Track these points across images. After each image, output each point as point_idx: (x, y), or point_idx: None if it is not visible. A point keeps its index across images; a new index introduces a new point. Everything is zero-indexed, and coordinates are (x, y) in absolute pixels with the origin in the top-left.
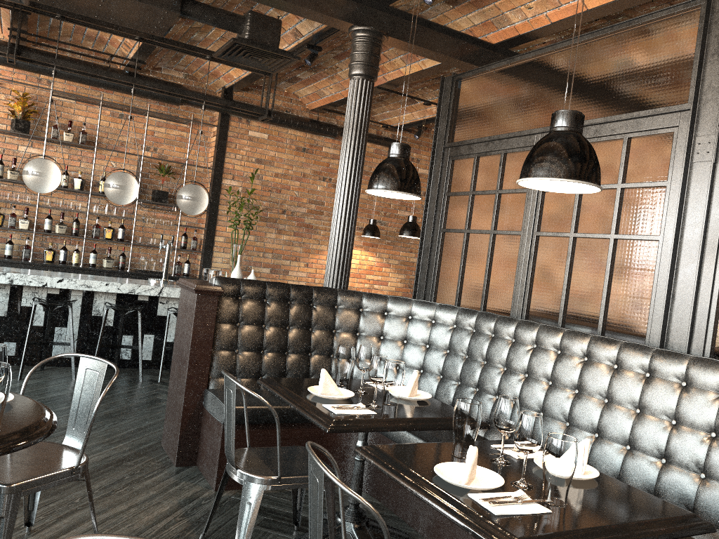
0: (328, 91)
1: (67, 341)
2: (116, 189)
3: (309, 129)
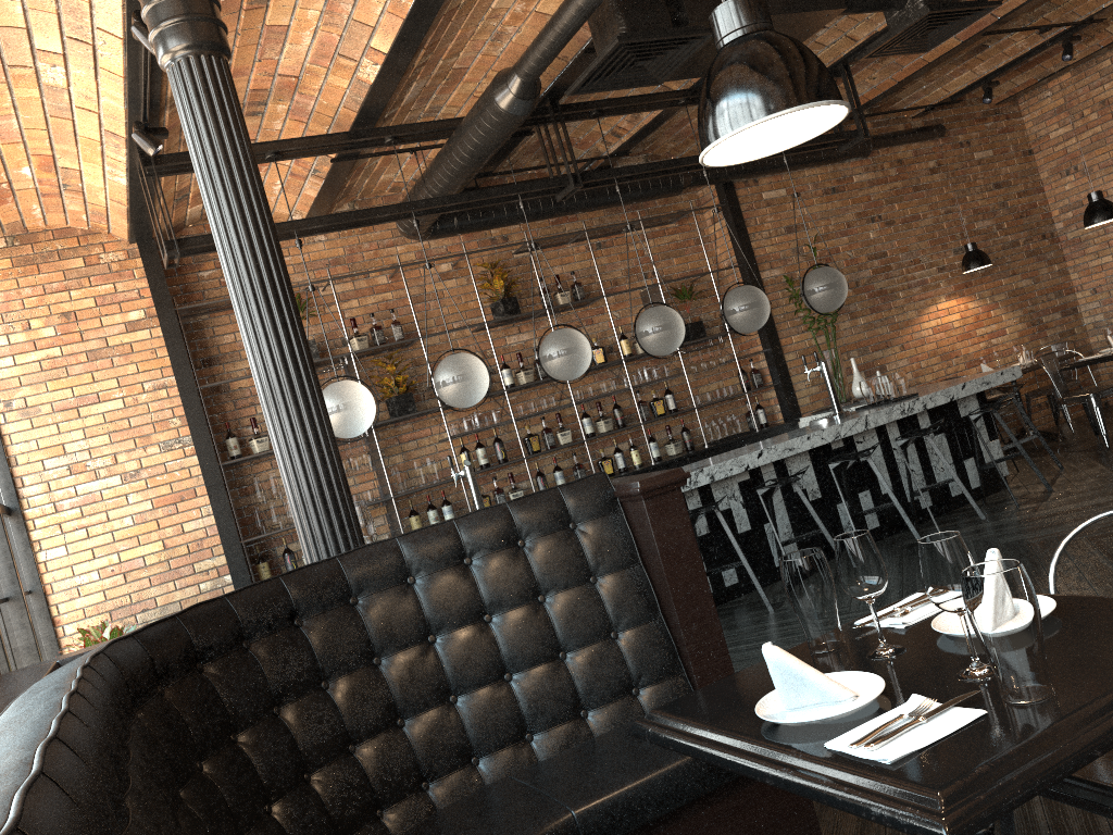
0: (864, 86)
1: (783, 538)
2: (751, 309)
3: (837, 156)
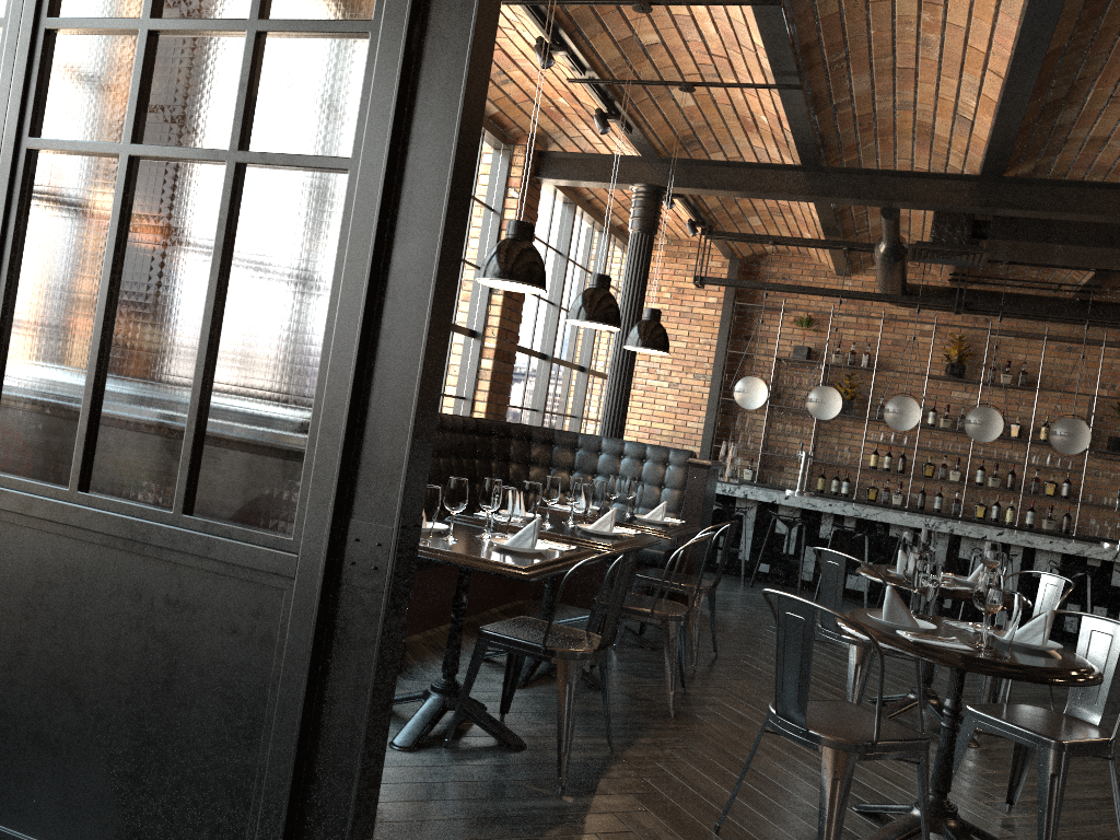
0: None
1: None
2: (1063, 436)
3: None
